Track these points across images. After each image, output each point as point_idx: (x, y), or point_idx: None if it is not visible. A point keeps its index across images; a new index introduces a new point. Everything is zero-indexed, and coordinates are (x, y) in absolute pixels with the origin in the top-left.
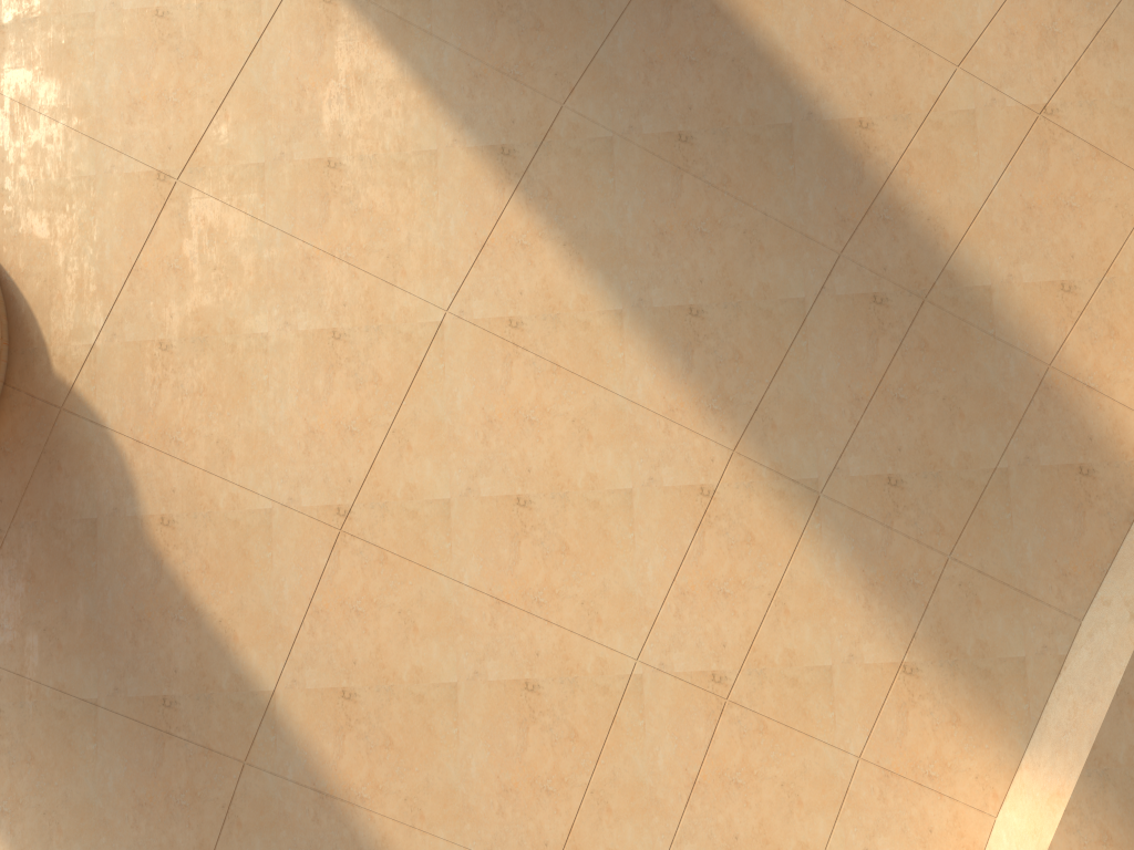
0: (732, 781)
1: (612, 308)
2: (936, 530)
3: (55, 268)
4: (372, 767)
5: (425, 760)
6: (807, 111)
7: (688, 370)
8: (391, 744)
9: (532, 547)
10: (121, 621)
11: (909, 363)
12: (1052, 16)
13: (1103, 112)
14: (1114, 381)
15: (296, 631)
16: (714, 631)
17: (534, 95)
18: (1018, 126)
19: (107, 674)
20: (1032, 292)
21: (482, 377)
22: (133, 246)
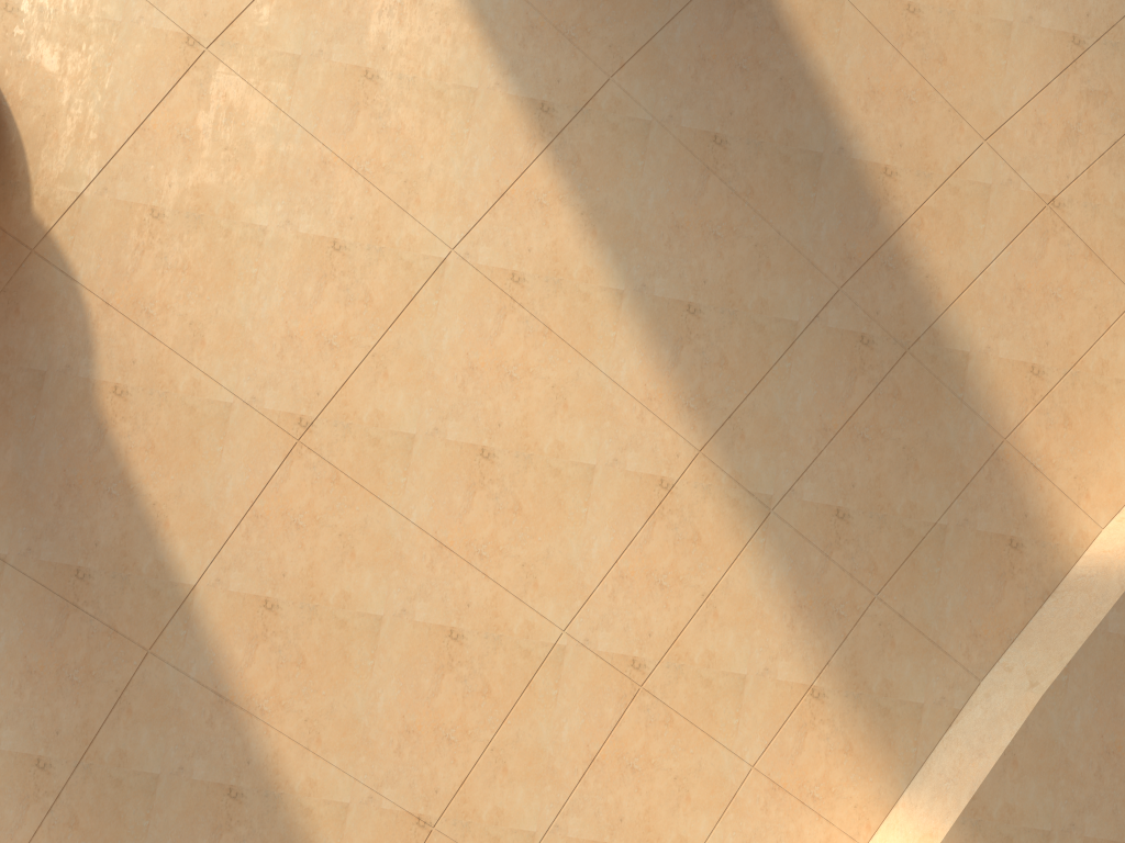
0: (629, 766)
1: (615, 287)
2: (869, 569)
3: (57, 105)
4: (279, 682)
5: (334, 686)
6: (839, 145)
7: (673, 364)
8: (303, 663)
9: (485, 500)
10: (49, 482)
11: (880, 407)
12: (1079, 116)
13: (1103, 217)
14: (1058, 467)
15: (230, 531)
16: (644, 619)
17: (584, 61)
18: (1026, 211)
19: (23, 532)
20: (1004, 368)
21: (473, 323)
22: (145, 104)
